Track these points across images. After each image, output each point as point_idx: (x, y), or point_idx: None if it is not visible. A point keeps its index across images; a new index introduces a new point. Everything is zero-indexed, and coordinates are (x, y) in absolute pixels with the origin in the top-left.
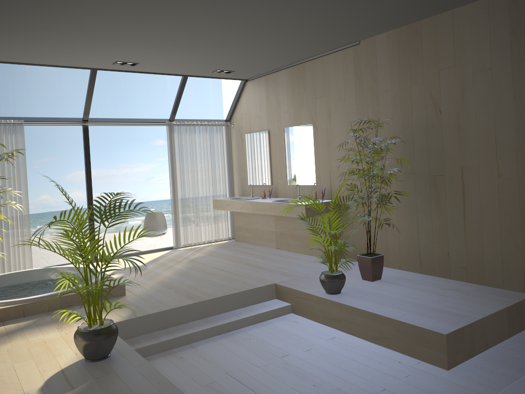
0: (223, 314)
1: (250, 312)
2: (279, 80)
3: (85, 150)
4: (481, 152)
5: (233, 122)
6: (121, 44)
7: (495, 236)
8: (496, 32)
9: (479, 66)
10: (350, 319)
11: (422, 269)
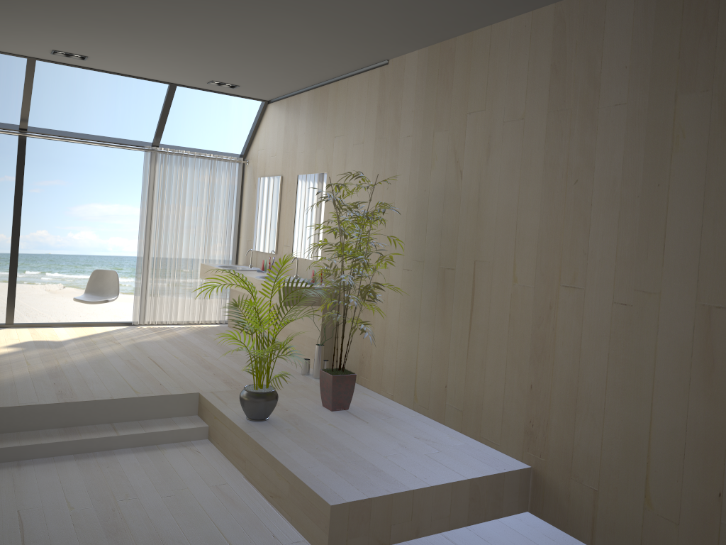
0: (101, 425)
1: (140, 428)
2: (300, 106)
3: (18, 171)
4: (499, 241)
5: (248, 159)
6: (37, 24)
7: (499, 370)
8: (536, 63)
9: (511, 113)
10: (254, 461)
11: (415, 404)
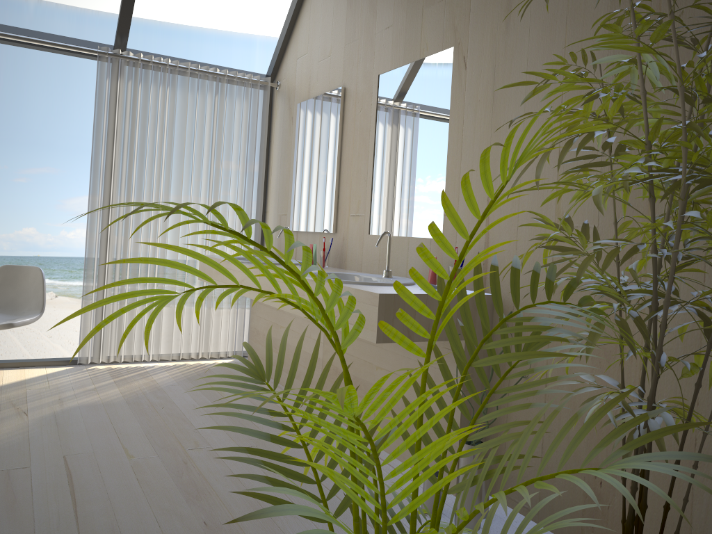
0: None
1: None
2: None
3: None
4: None
5: (280, 80)
6: None
7: None
8: None
9: None
10: None
11: None
